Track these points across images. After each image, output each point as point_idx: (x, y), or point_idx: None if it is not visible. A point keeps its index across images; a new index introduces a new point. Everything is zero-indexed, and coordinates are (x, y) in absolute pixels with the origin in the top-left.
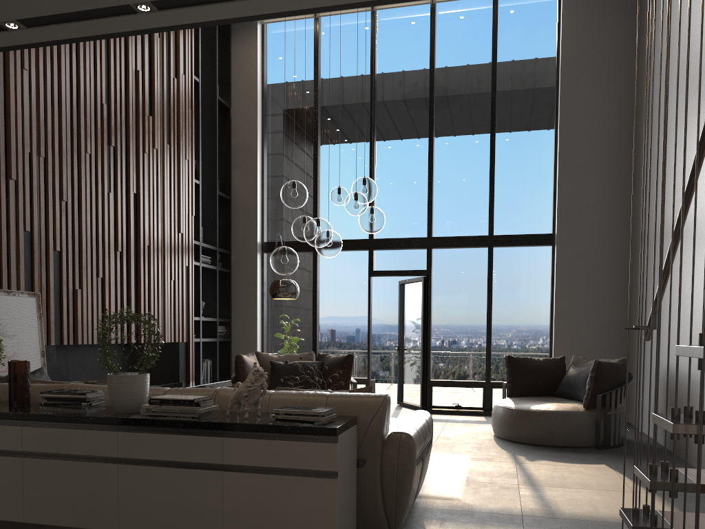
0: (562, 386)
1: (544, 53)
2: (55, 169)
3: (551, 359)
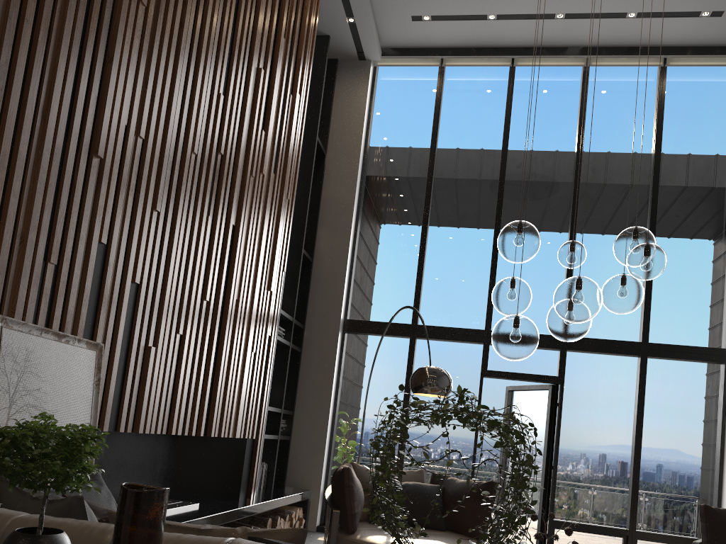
0: None
1: (719, 137)
2: (153, 160)
3: None
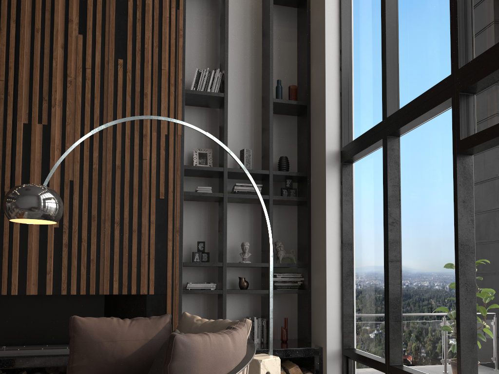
0: None
1: None
2: None
3: None
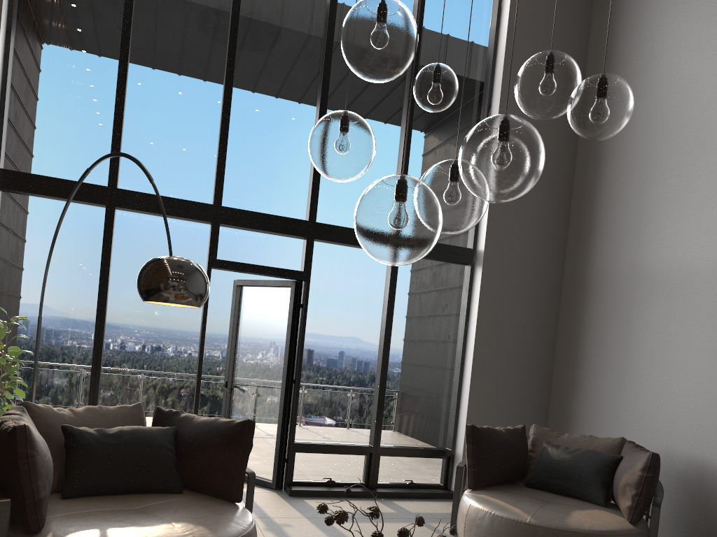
0: (542, 473)
1: (480, 3)
2: None
3: (513, 430)
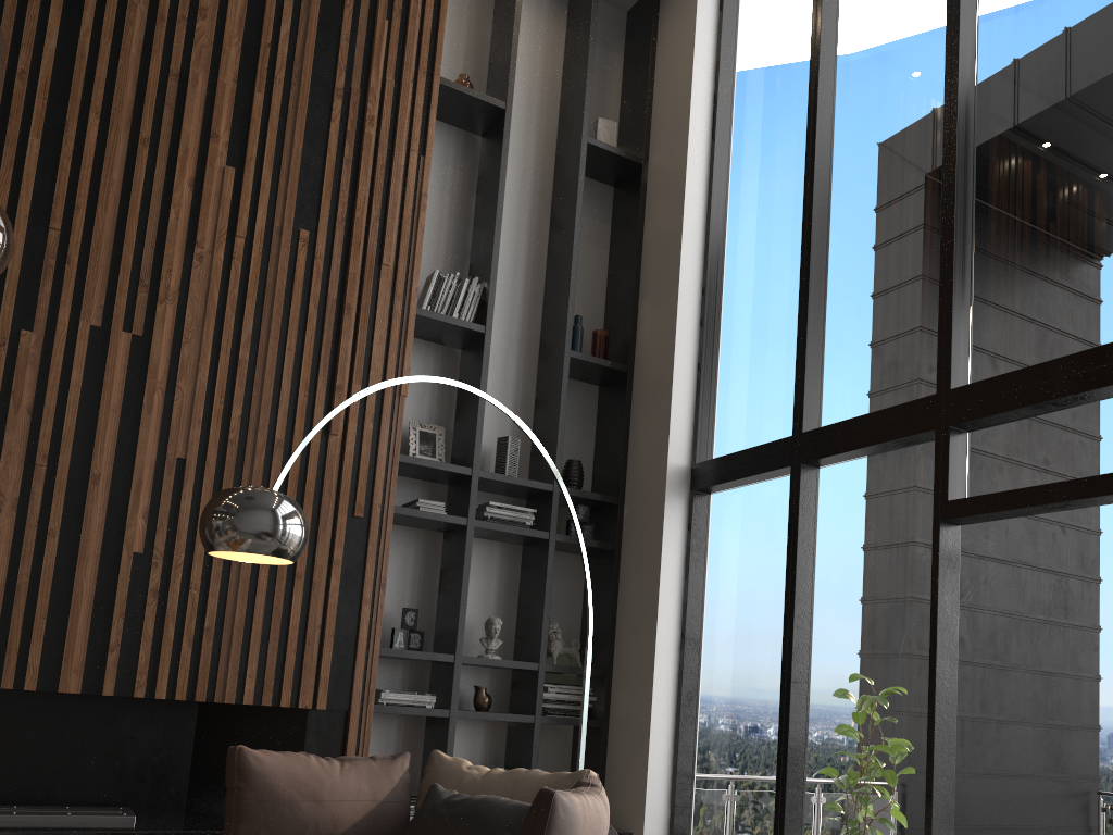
0: None
1: None
2: None
3: None
